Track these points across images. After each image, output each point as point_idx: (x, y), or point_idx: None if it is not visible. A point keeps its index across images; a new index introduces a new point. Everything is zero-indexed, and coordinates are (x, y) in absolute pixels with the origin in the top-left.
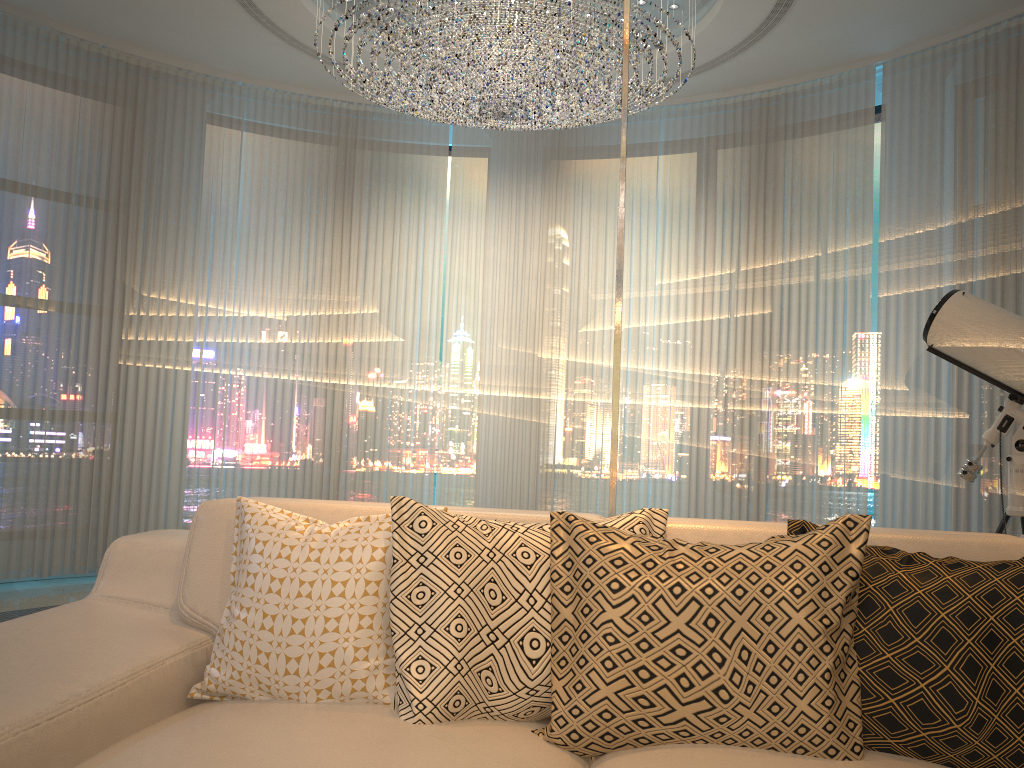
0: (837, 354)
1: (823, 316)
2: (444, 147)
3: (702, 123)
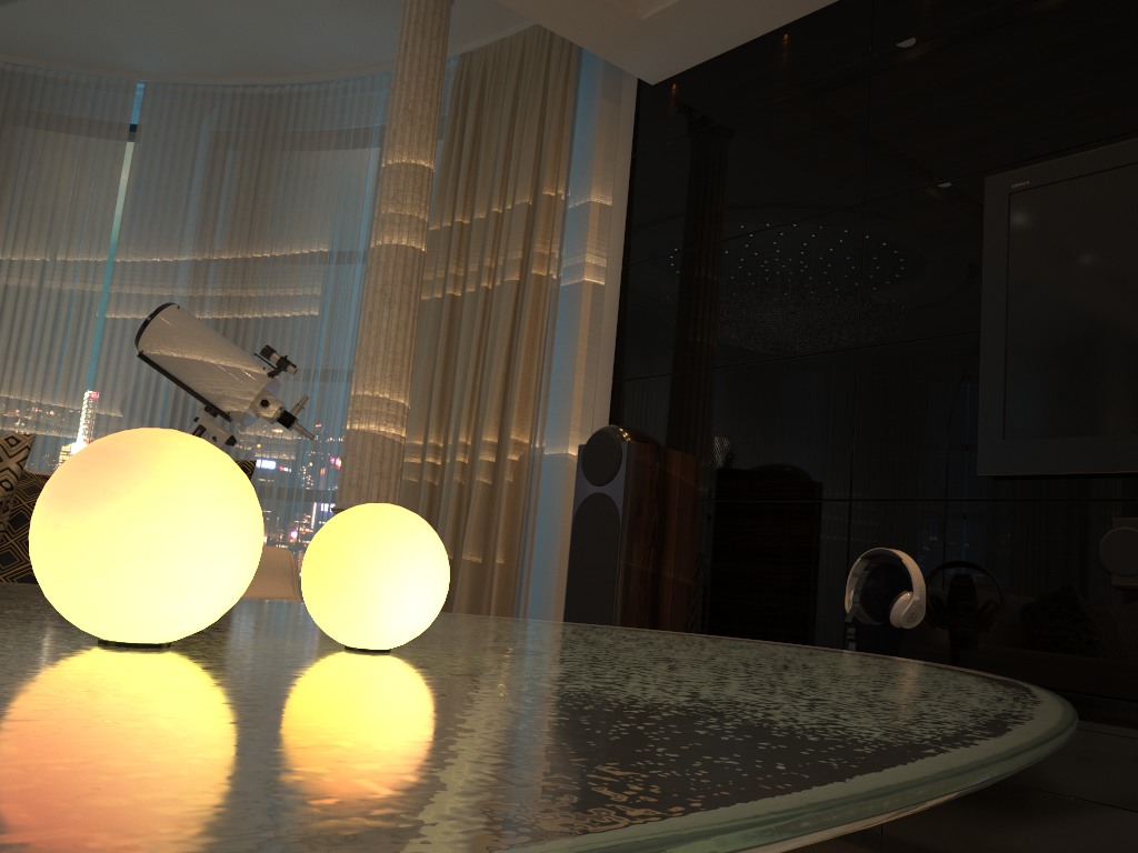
0: (52, 370)
1: (42, 327)
2: None
3: None
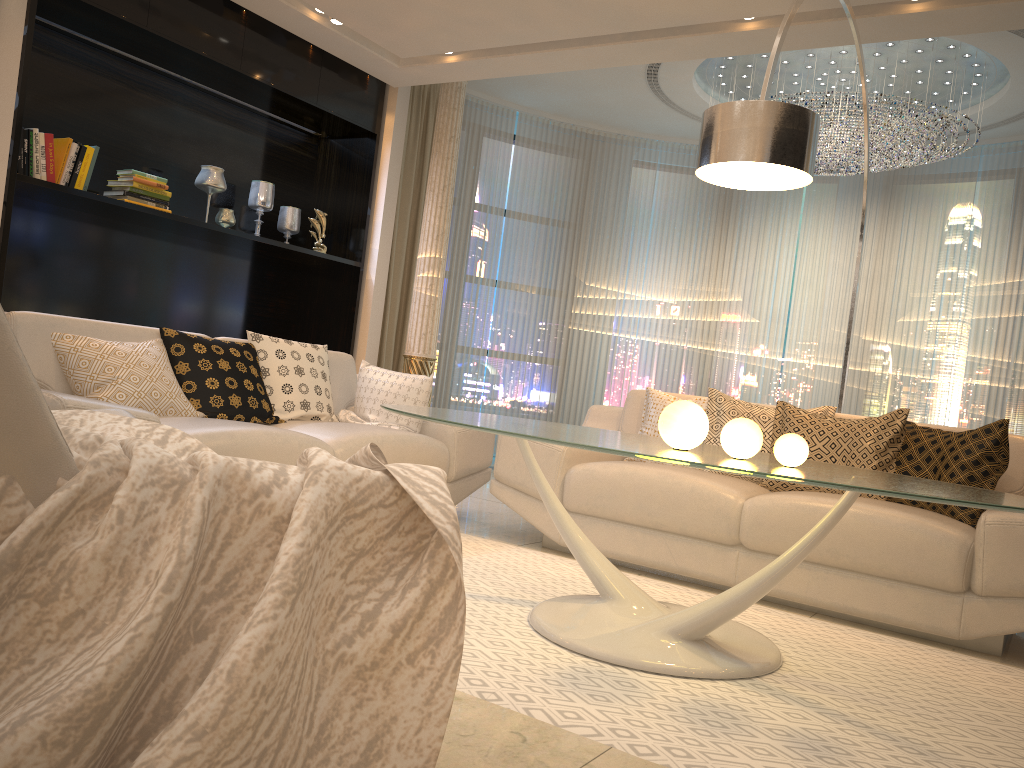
0: None
1: None
2: None
3: (1016, 158)
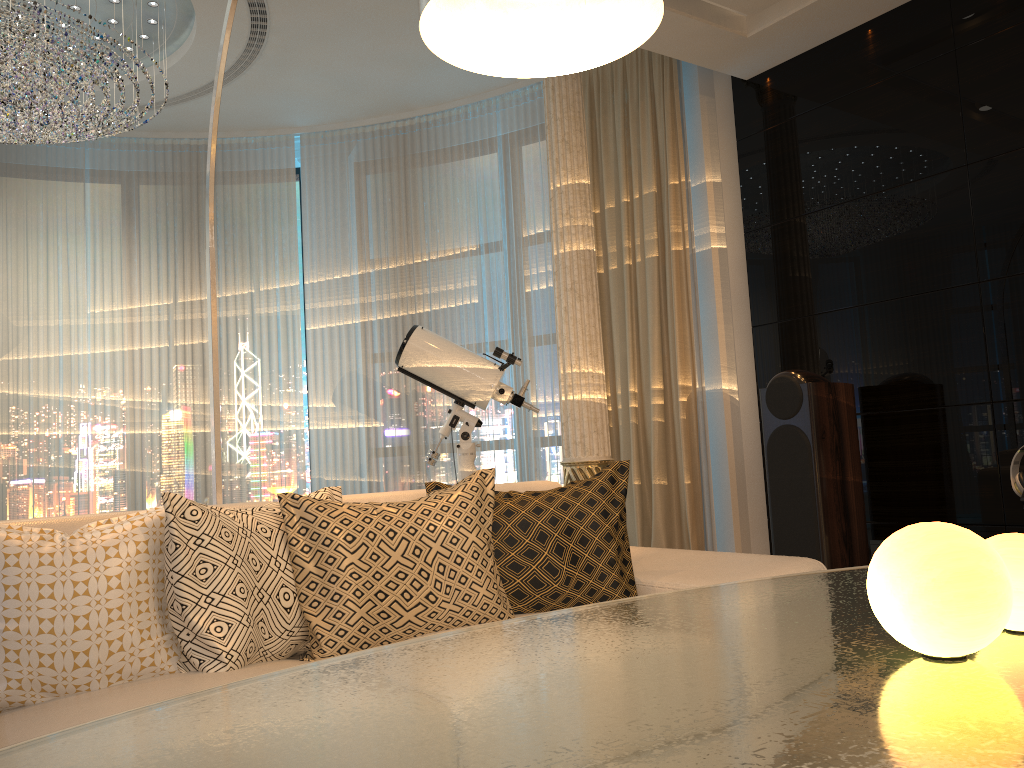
0: (273, 378)
1: (260, 345)
2: None
3: (131, 158)
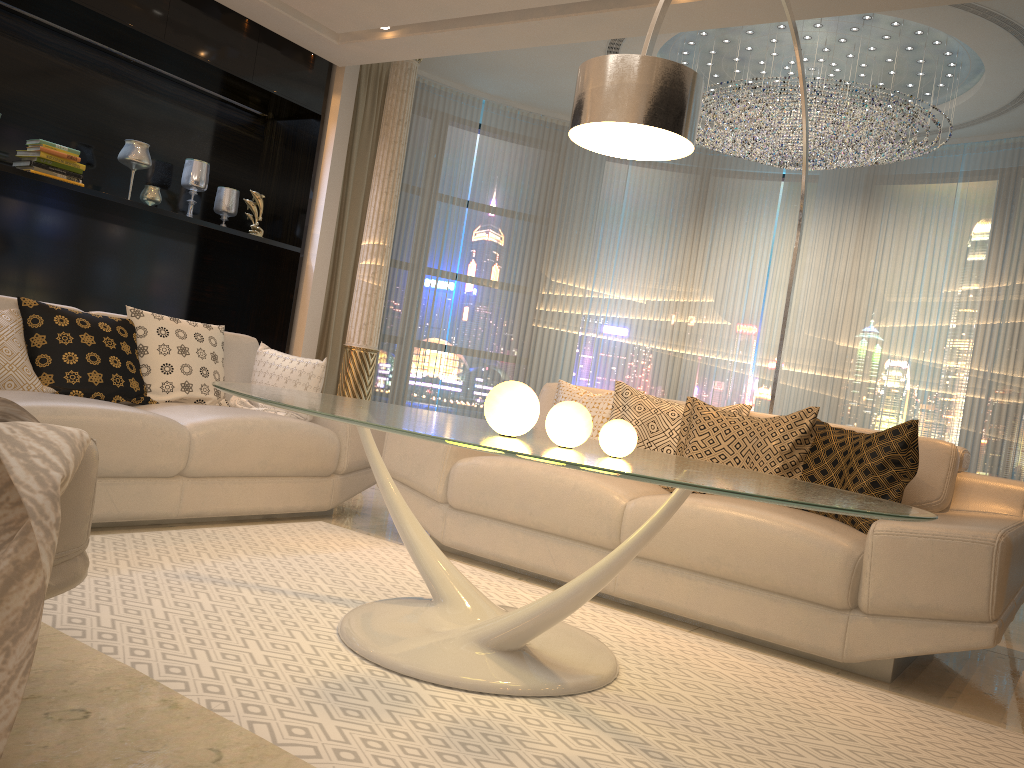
0: None
1: None
2: (778, 176)
3: (999, 157)
